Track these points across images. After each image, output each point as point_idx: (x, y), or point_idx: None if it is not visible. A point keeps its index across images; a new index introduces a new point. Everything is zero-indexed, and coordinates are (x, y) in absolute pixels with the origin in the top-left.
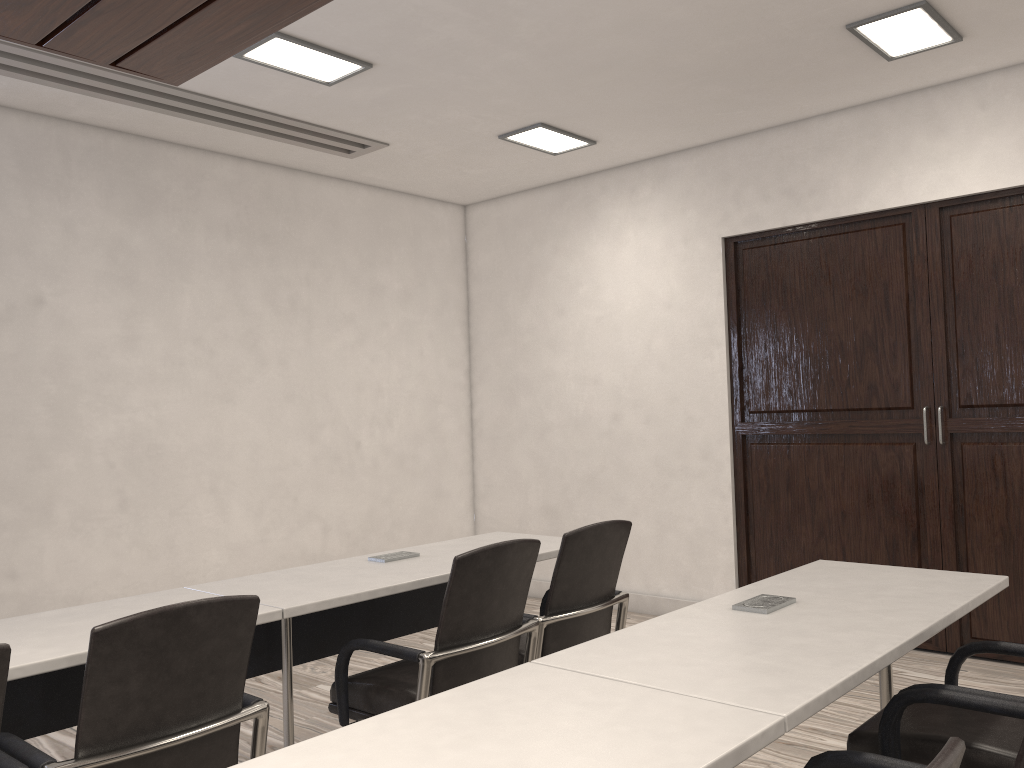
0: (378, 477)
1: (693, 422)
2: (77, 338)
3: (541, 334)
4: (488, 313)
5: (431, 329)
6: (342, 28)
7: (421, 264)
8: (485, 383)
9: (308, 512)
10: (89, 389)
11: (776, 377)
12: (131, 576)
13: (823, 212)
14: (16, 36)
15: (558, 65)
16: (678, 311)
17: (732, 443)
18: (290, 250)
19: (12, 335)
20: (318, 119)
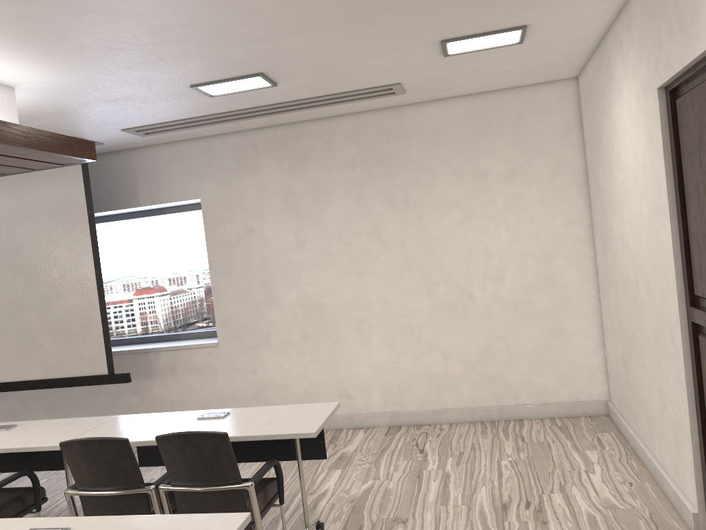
0: (492, 320)
1: (663, 299)
2: (271, 248)
3: (607, 195)
4: (591, 174)
5: (541, 196)
6: (202, 73)
7: (527, 144)
8: (597, 237)
9: (430, 345)
10: (280, 275)
11: (703, 257)
12: (313, 377)
13: (700, 43)
14: (23, 170)
15: (333, 27)
16: (647, 175)
17: (687, 329)
18: (400, 164)
19: (241, 251)
20: (327, 92)
